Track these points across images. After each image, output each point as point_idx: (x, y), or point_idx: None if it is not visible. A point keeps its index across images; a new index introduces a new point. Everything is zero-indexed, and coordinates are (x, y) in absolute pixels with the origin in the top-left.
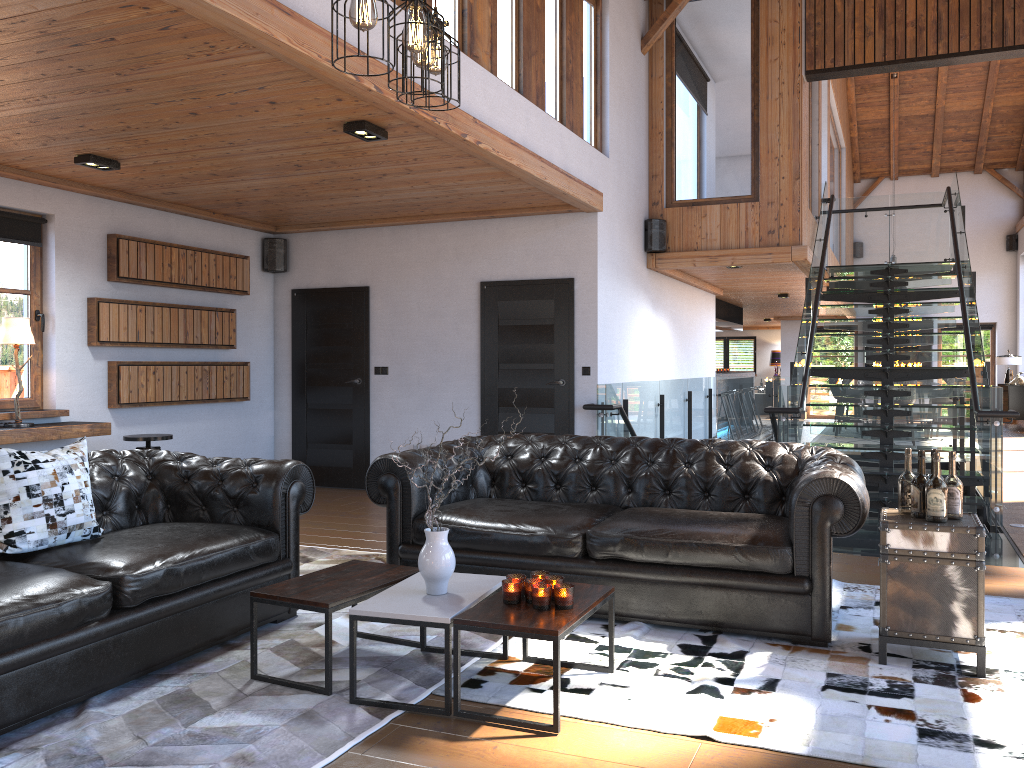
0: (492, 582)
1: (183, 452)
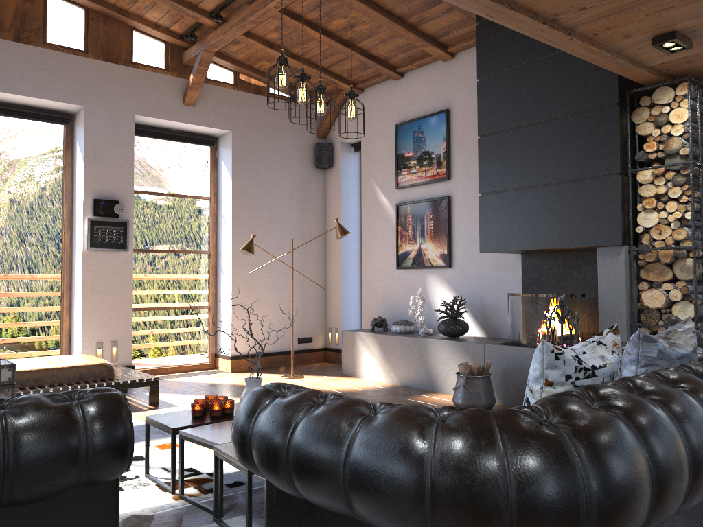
0: (202, 427)
1: (414, 410)
